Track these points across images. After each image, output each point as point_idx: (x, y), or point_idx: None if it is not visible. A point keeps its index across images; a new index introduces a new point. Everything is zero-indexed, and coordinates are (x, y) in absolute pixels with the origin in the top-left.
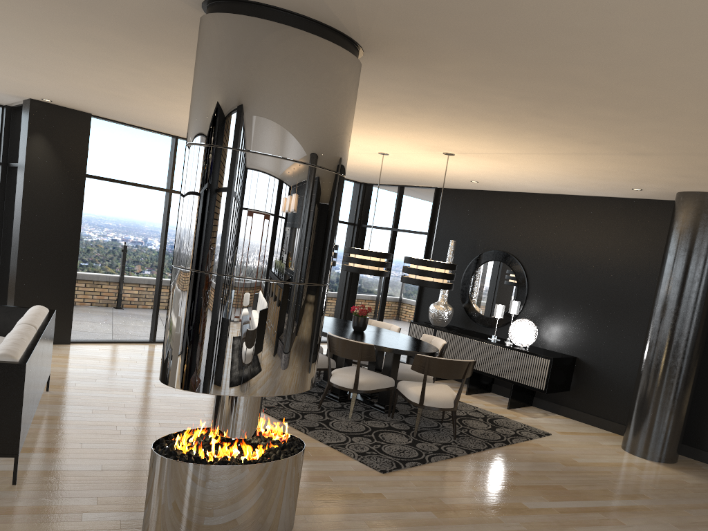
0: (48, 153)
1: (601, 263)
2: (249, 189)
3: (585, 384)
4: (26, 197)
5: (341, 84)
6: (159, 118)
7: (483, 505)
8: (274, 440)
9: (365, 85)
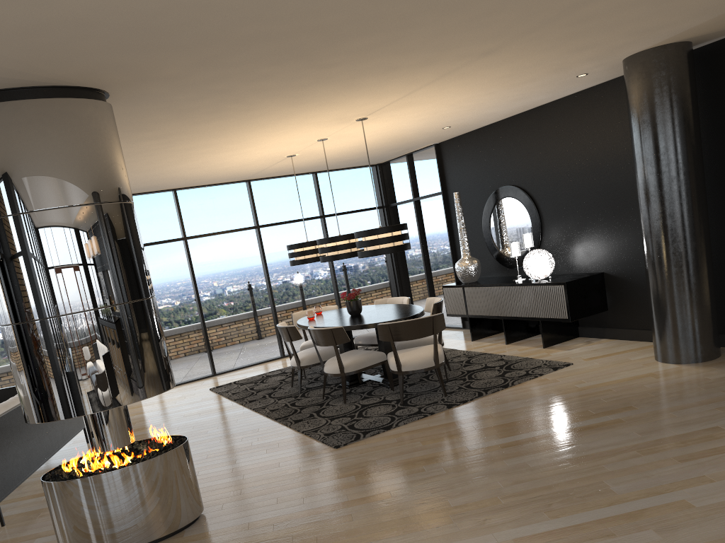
0: None
1: (595, 164)
2: (17, 246)
3: (620, 299)
4: None
5: (73, 128)
6: (132, 183)
7: (418, 458)
8: (154, 444)
9: (166, 106)
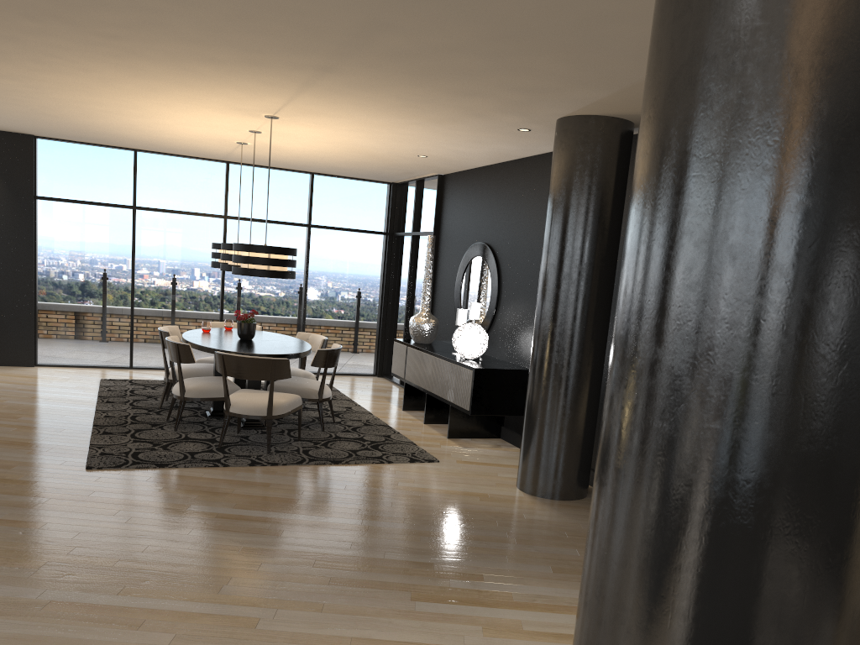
0: None
1: None
2: None
3: None
4: None
5: None
6: (62, 128)
7: (131, 502)
8: None
9: None
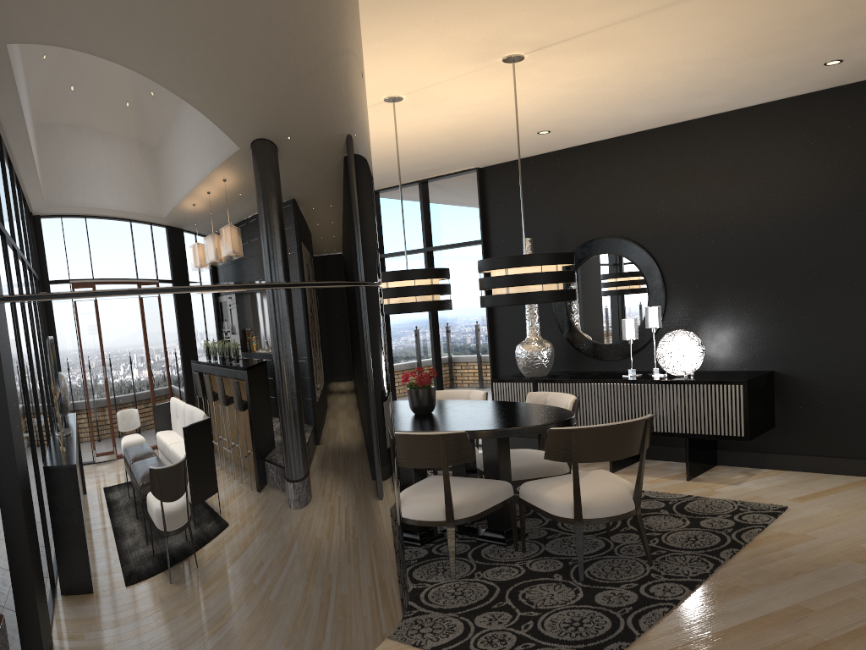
0: None
1: (779, 211)
2: None
3: (800, 411)
4: None
5: None
6: None
7: None
8: None
9: None
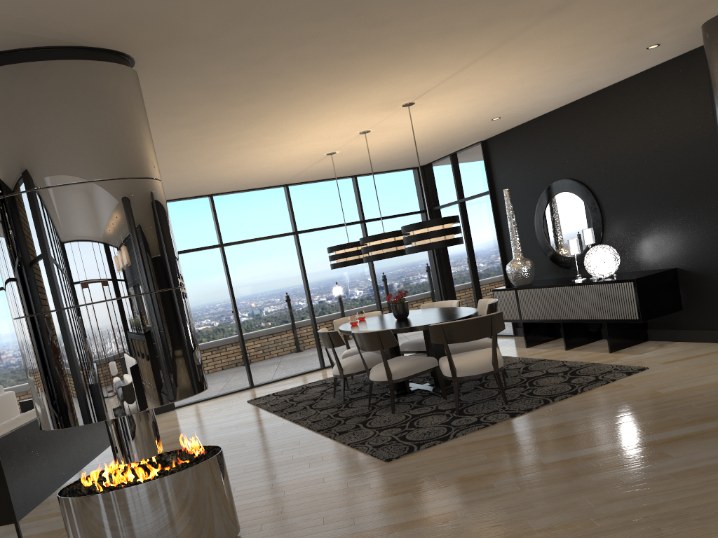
0: None
1: (665, 148)
2: (30, 227)
3: (697, 296)
4: None
5: (92, 93)
6: (167, 186)
7: (484, 472)
8: (184, 455)
9: (198, 80)
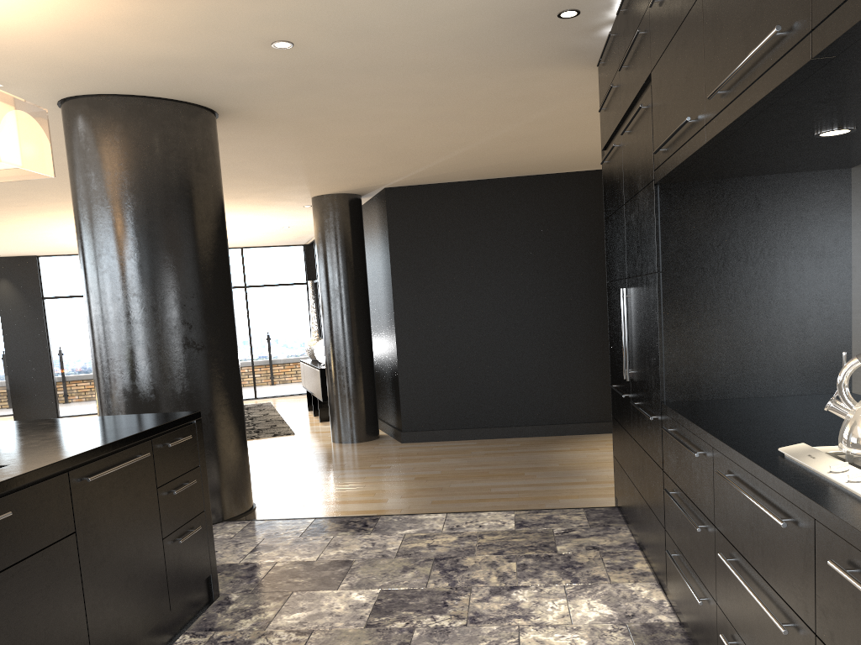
0: (12, 290)
1: None
2: None
3: None
4: (3, 322)
5: None
6: (48, 248)
7: None
8: None
9: None
